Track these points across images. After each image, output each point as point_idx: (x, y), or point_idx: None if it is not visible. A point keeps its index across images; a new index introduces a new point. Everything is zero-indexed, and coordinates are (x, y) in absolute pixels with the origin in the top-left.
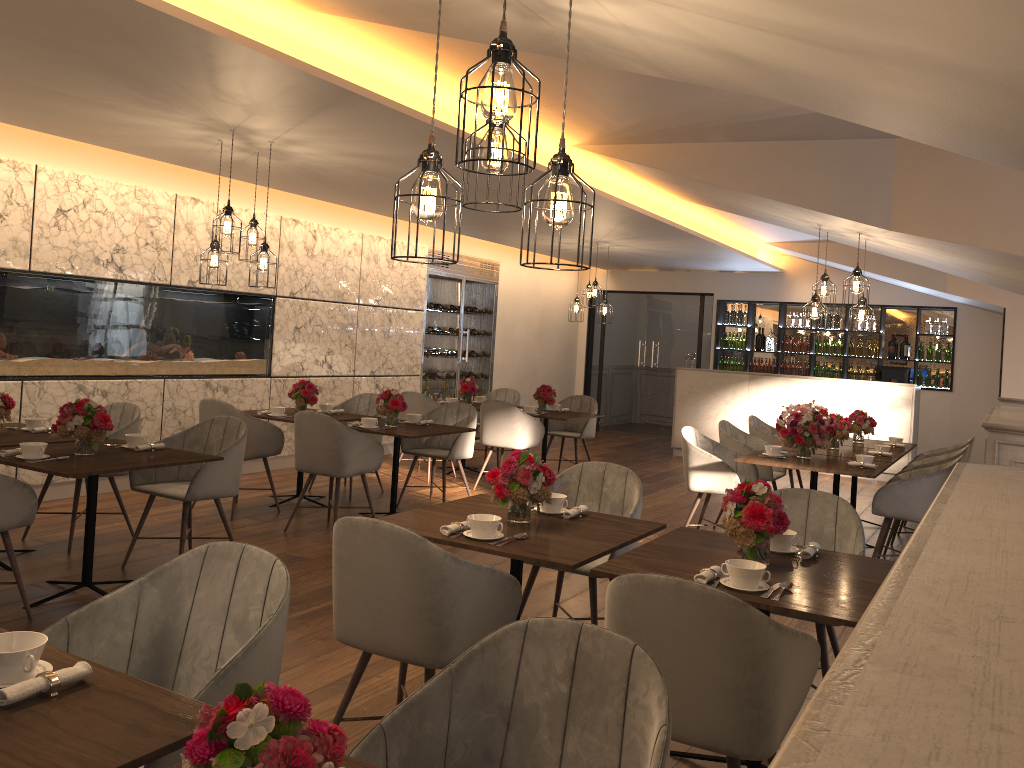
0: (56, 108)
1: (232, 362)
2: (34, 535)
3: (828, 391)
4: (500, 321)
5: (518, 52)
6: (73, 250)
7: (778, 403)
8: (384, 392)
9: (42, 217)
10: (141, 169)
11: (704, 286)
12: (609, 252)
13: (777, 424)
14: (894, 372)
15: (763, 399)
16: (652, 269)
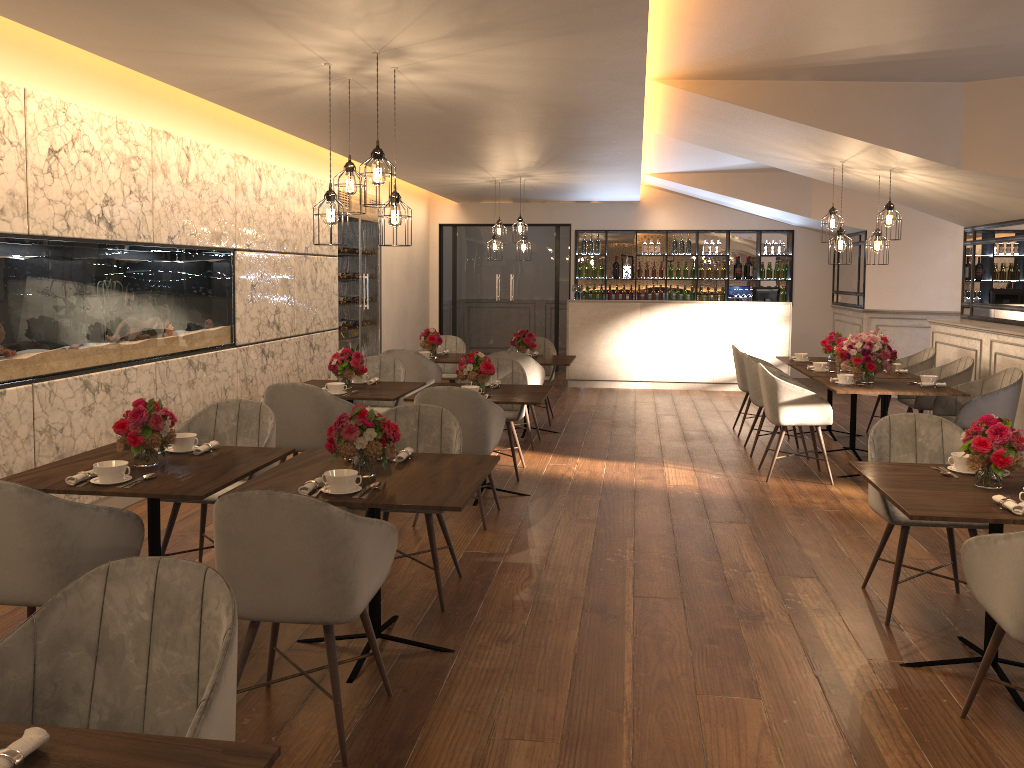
0: (175, 14)
1: (206, 333)
2: None
3: (715, 314)
4: (384, 262)
5: None
6: (67, 204)
7: (669, 328)
8: (468, 355)
9: (35, 161)
10: (117, 94)
11: (561, 217)
12: (506, 186)
13: (843, 353)
14: (767, 292)
15: (655, 325)
16: (510, 201)
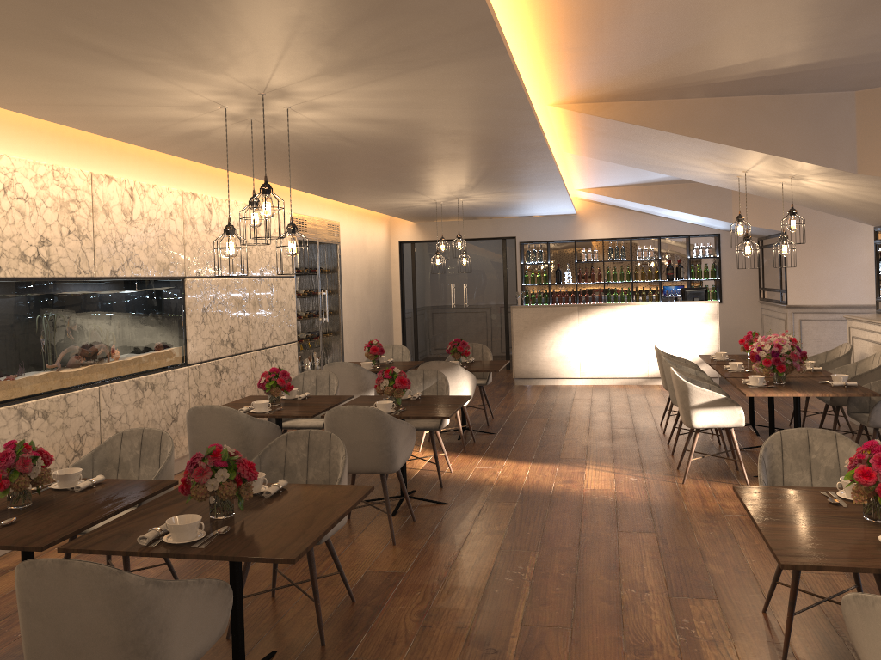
0: (53, 68)
1: (155, 355)
2: None
3: (647, 314)
4: (344, 279)
5: (662, 1)
6: None
7: (605, 328)
8: (384, 371)
9: None
10: (55, 145)
11: (506, 231)
12: (449, 206)
13: (753, 355)
14: (695, 292)
15: (592, 326)
16: (460, 219)
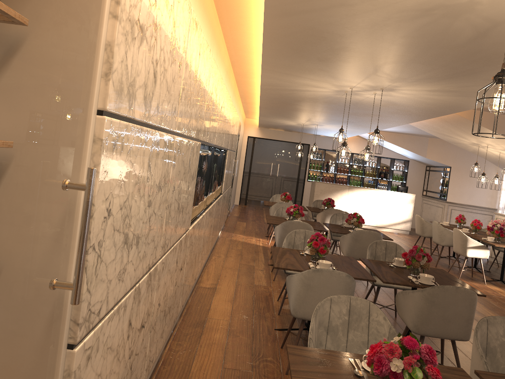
0: (336, 69)
1: (220, 188)
2: (272, 310)
3: (381, 195)
4: (237, 154)
5: None
6: (219, 131)
7: (360, 199)
8: (353, 214)
9: (219, 112)
10: (227, 80)
11: (306, 140)
12: (300, 126)
13: (489, 228)
14: (403, 188)
15: (354, 197)
16: (285, 130)
